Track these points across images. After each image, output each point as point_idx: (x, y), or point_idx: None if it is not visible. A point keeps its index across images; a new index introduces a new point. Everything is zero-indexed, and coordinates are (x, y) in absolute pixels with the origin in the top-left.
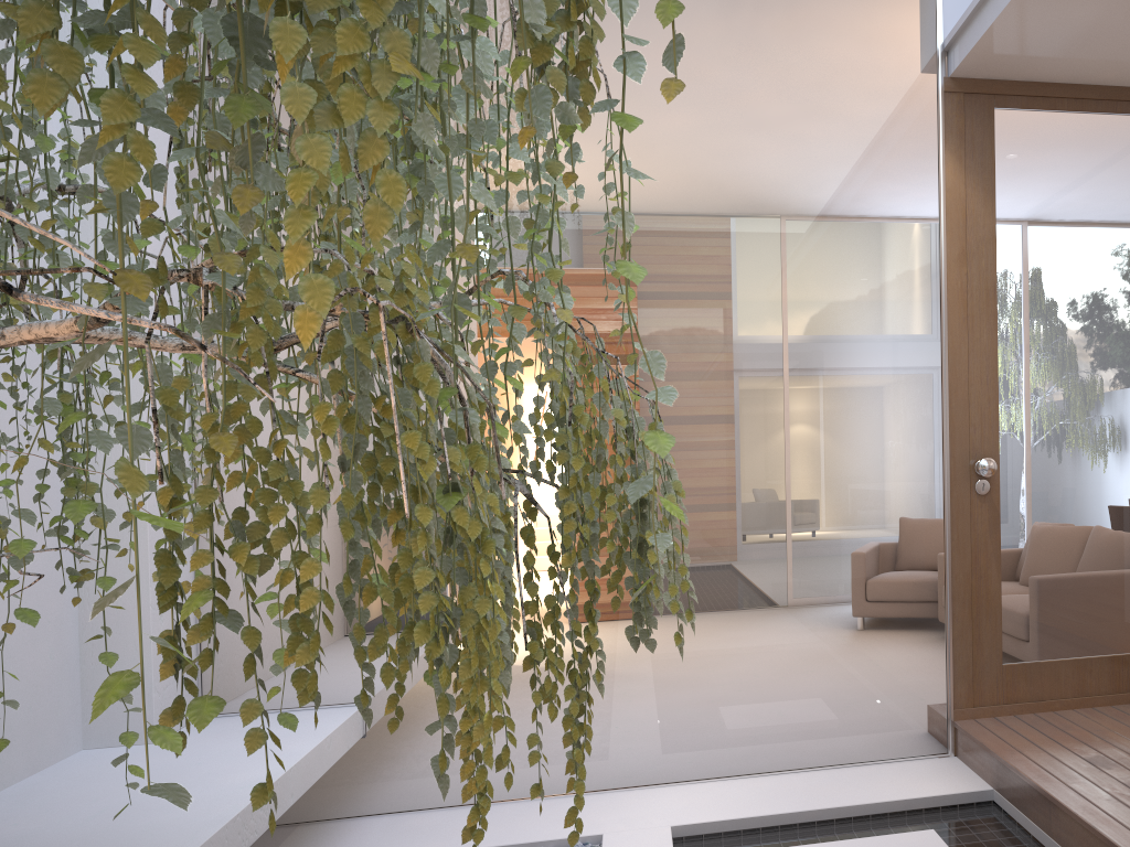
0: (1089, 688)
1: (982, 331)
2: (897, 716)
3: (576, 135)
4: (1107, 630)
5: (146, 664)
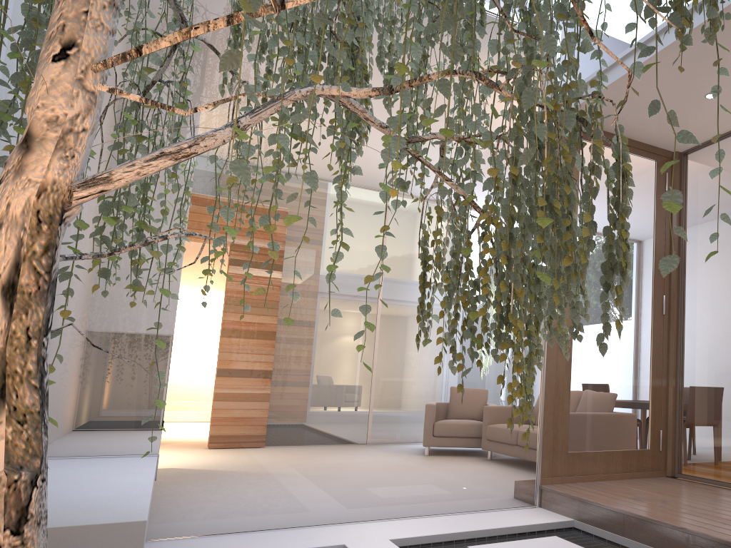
0: (611, 469)
1: None
2: (509, 481)
3: None
4: (621, 435)
5: None
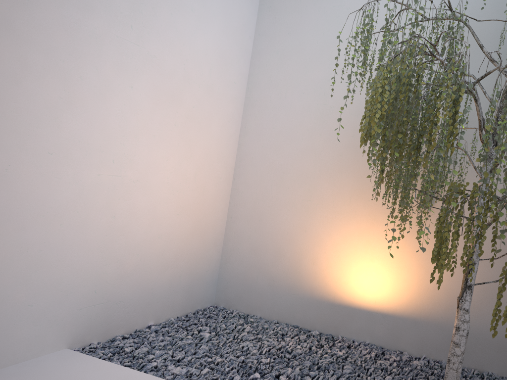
0: None
1: None
2: None
3: None
4: None
5: None
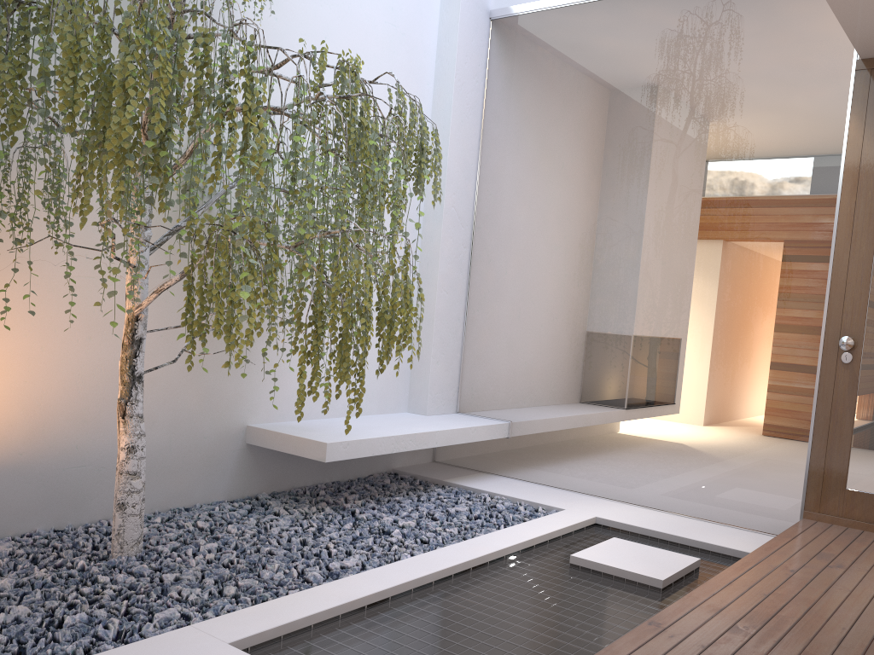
0: None
1: (862, 244)
2: (765, 503)
3: (631, 128)
4: None
5: (427, 381)
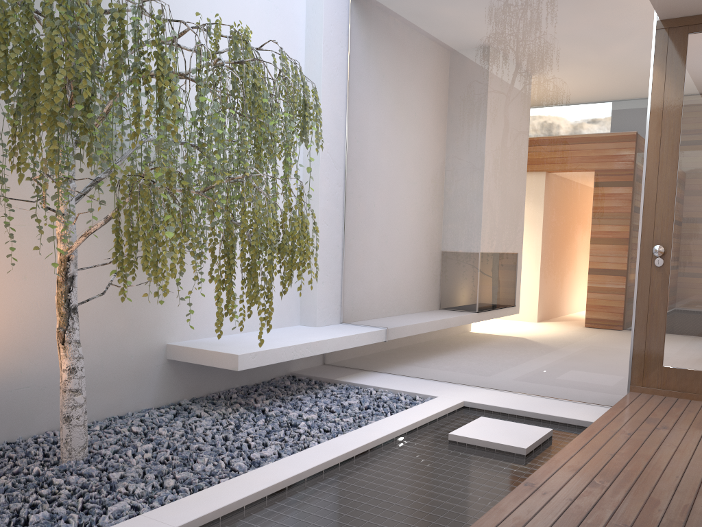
0: None
1: (667, 170)
2: (599, 382)
3: (474, 82)
4: None
5: (315, 298)
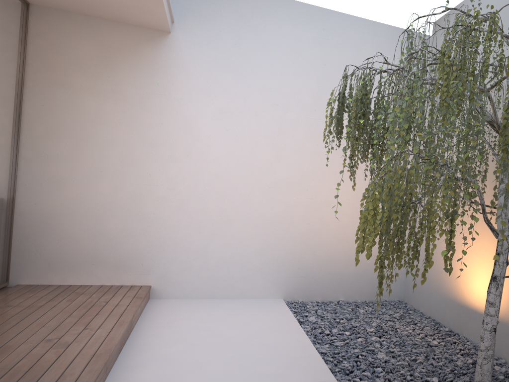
0: None
1: None
2: None
3: None
4: None
5: None
